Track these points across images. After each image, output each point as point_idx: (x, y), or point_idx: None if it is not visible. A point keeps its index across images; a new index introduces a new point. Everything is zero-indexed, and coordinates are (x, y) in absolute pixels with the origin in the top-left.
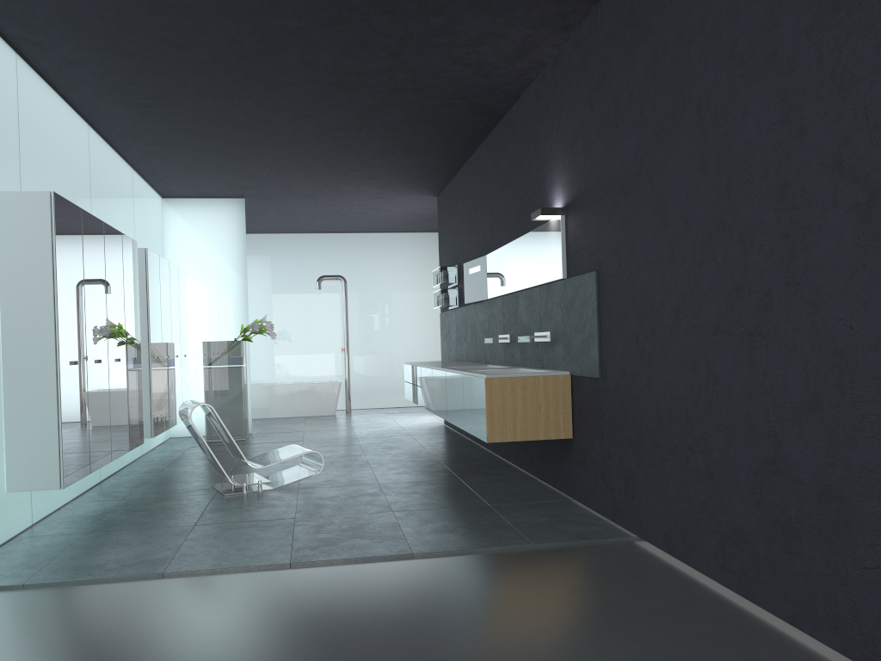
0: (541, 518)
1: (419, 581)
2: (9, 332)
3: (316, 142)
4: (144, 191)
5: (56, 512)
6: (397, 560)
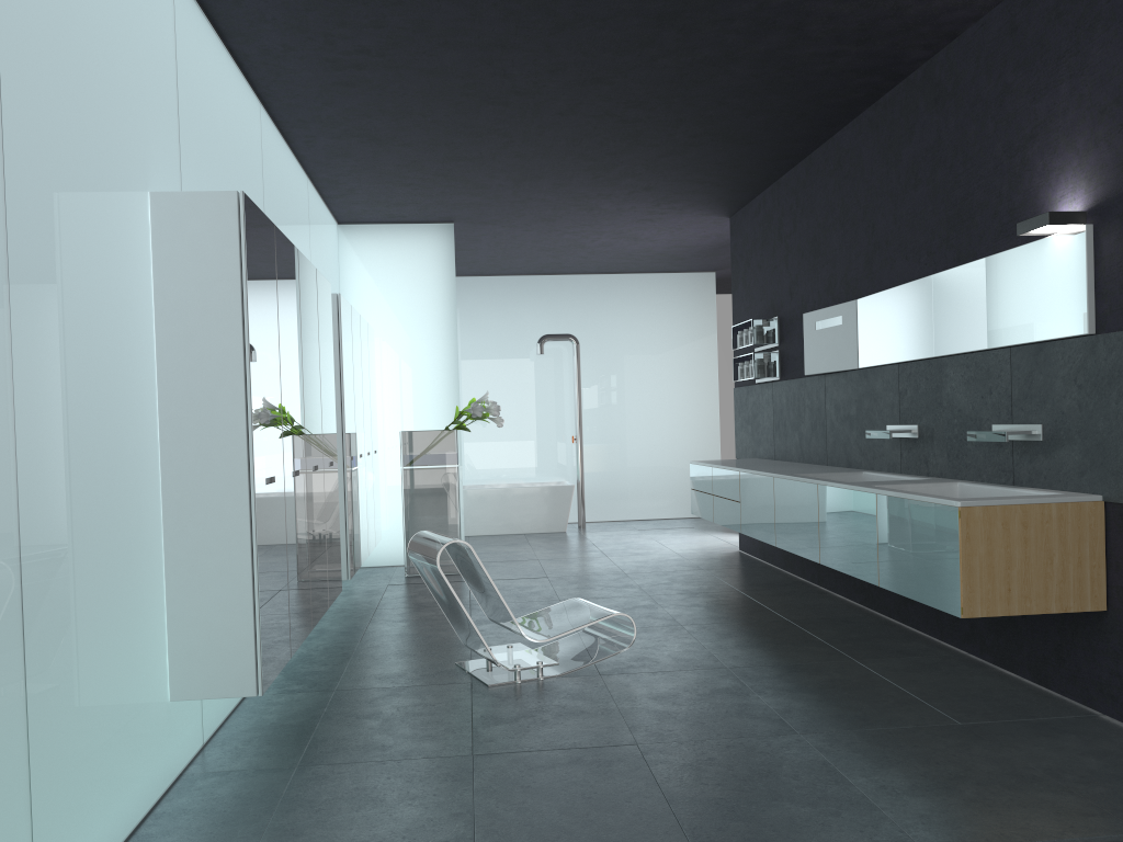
0: (1088, 760)
1: None
2: (173, 431)
3: (592, 128)
4: (320, 212)
5: (233, 716)
6: None
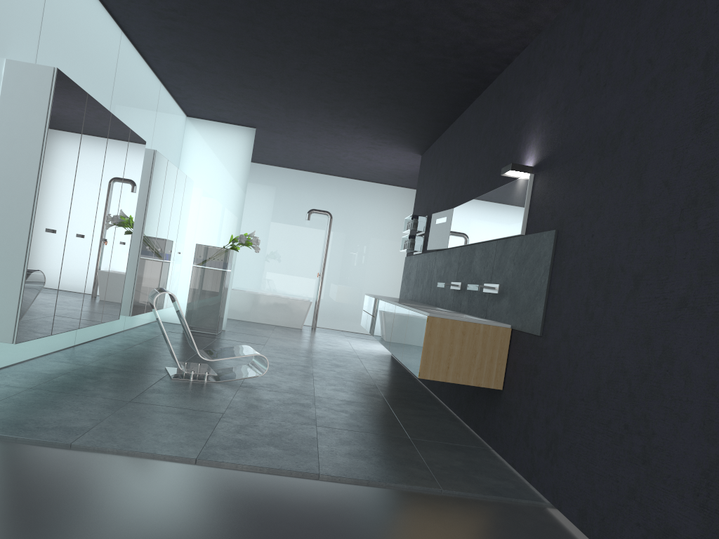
0: (456, 462)
1: (315, 506)
2: None
3: (319, 82)
4: (170, 106)
5: (18, 364)
6: (302, 478)
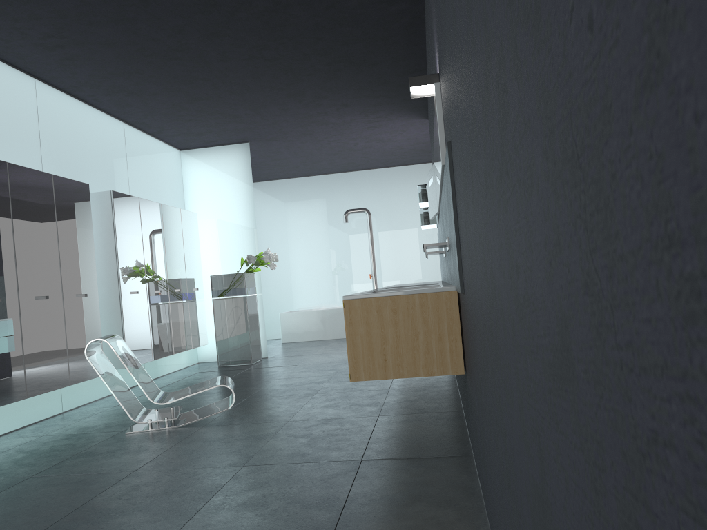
0: (398, 488)
1: None
2: None
3: (255, 68)
4: (148, 143)
5: None
6: None
